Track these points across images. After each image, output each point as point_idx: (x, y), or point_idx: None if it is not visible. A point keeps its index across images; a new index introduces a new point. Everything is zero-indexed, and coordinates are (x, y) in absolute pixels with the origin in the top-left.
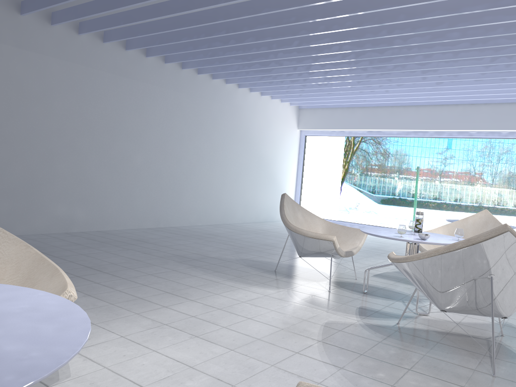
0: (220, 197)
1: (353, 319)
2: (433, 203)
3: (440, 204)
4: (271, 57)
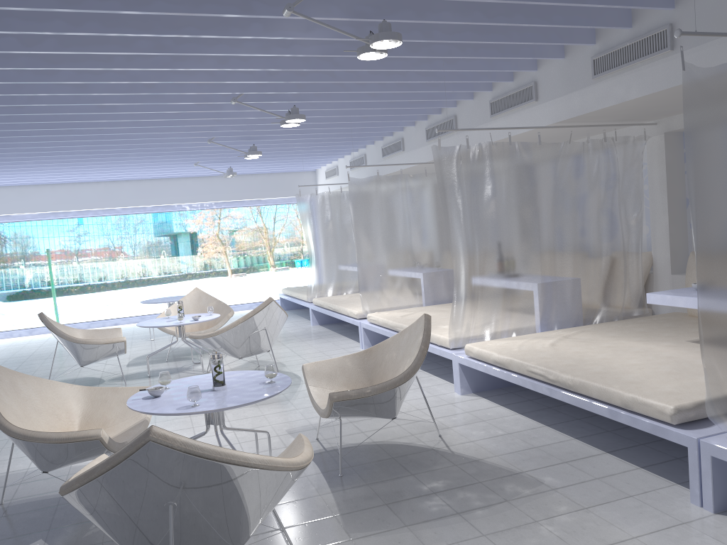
0: None
1: None
2: (76, 288)
3: (84, 287)
4: None
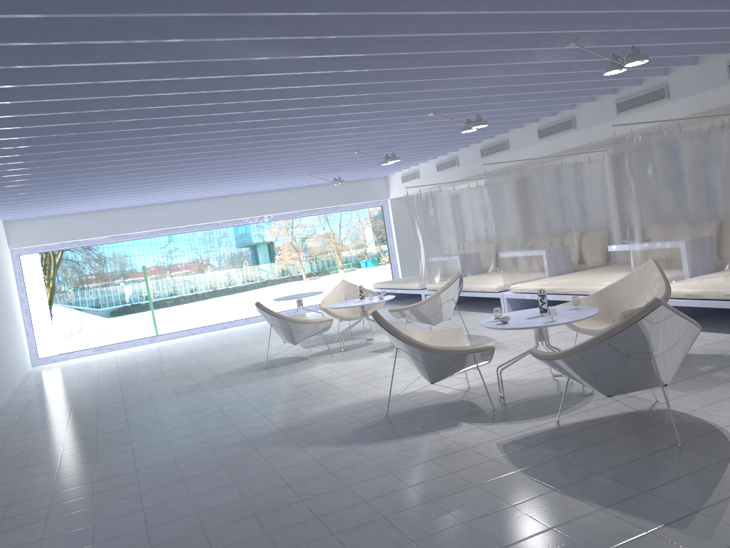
0: (6, 355)
1: (389, 353)
2: (170, 300)
3: (178, 299)
4: (117, 177)
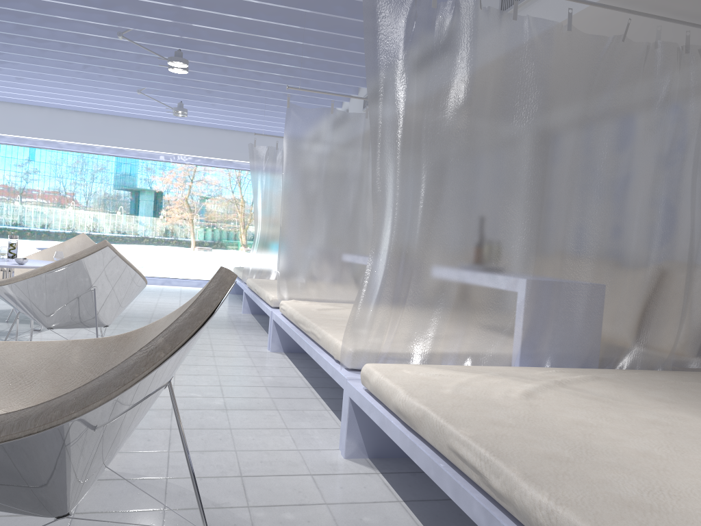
0: None
1: None
2: (13, 231)
3: (23, 231)
4: None
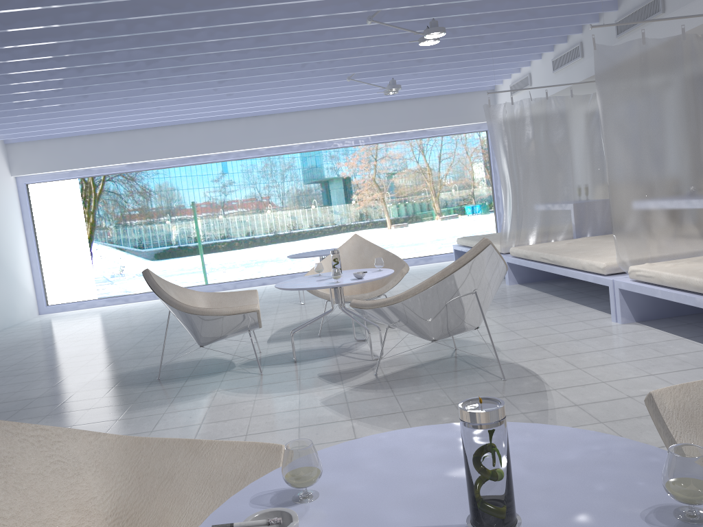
0: None
1: (337, 388)
2: (223, 244)
3: (231, 243)
4: (8, 70)
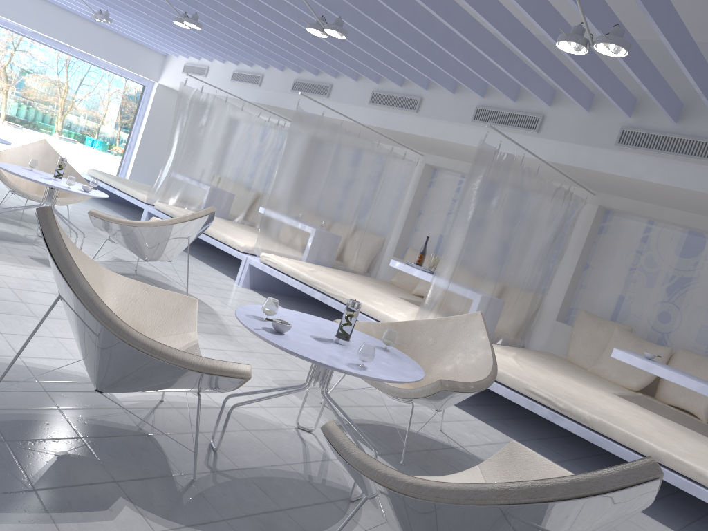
0: None
1: None
2: None
3: None
4: None
